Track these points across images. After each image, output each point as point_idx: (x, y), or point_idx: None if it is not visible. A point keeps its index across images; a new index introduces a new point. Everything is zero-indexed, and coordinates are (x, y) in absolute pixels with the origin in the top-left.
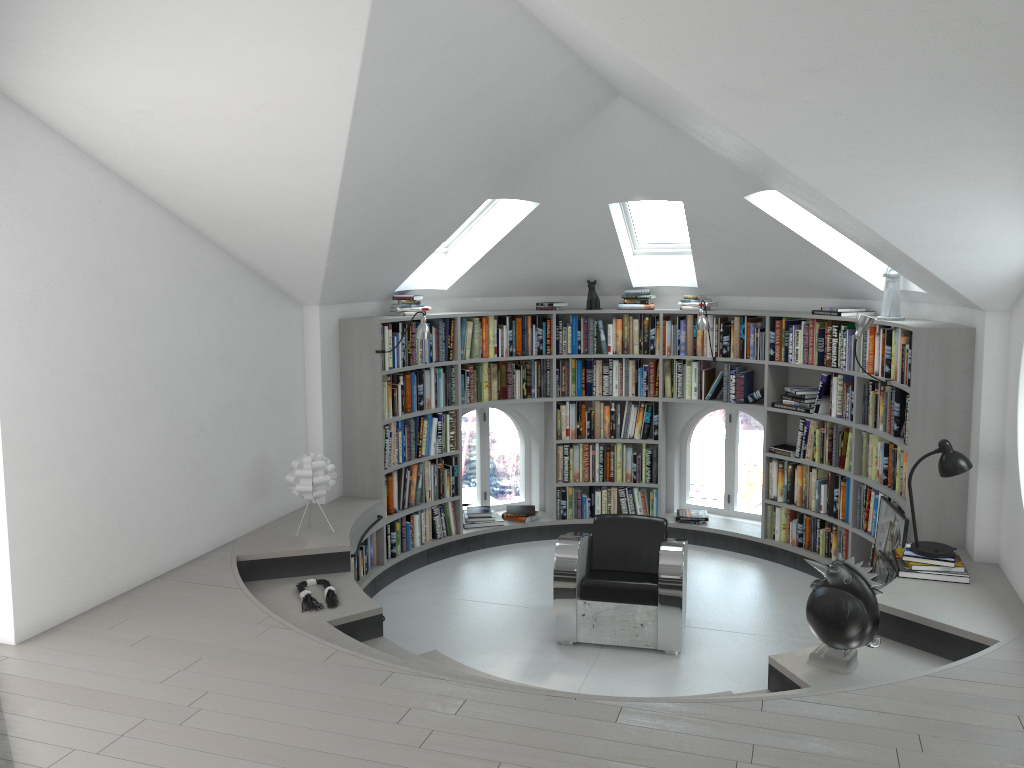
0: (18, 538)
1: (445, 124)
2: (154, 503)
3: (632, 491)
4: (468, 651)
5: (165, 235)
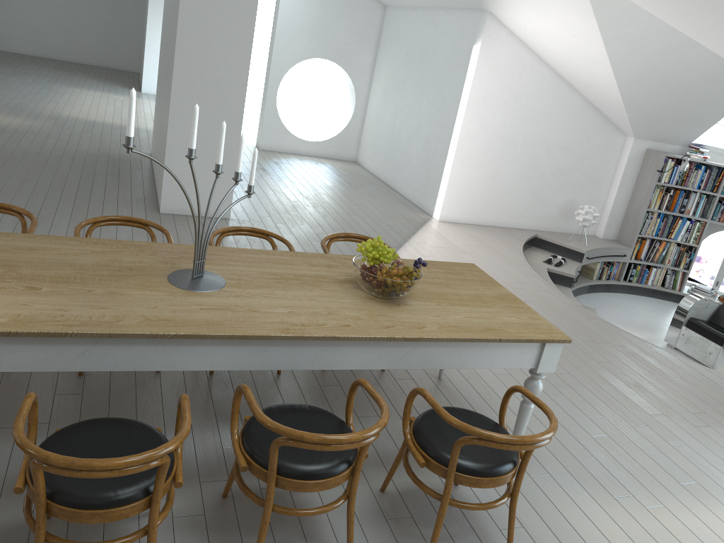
0: (450, 184)
1: (674, 53)
2: (508, 196)
3: None
4: (618, 324)
5: (552, 85)
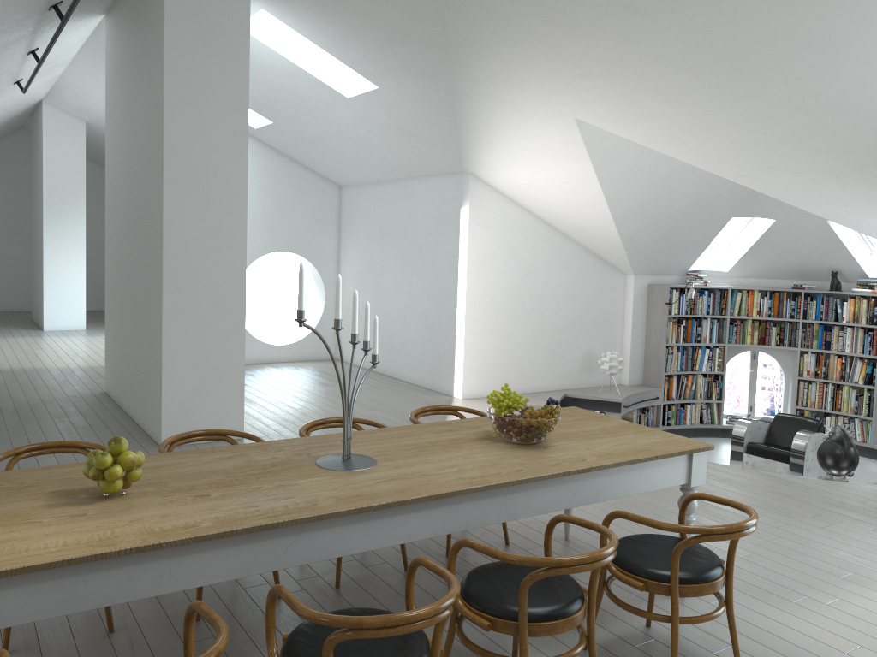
0: (467, 356)
1: (663, 184)
2: (528, 358)
3: (854, 420)
4: None
5: (545, 235)
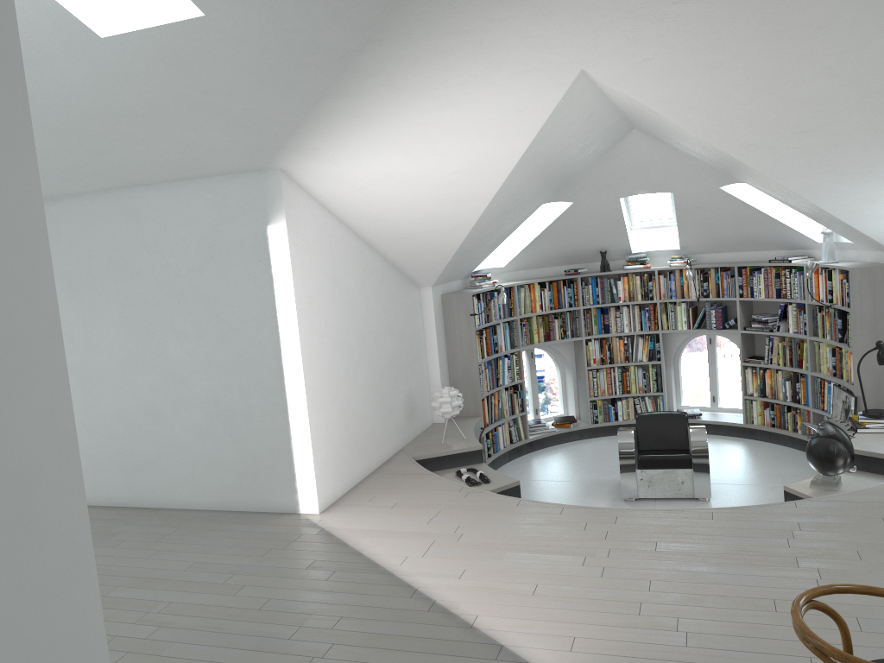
0: (315, 448)
1: (545, 167)
2: (366, 425)
3: (644, 399)
4: None
5: (357, 251)
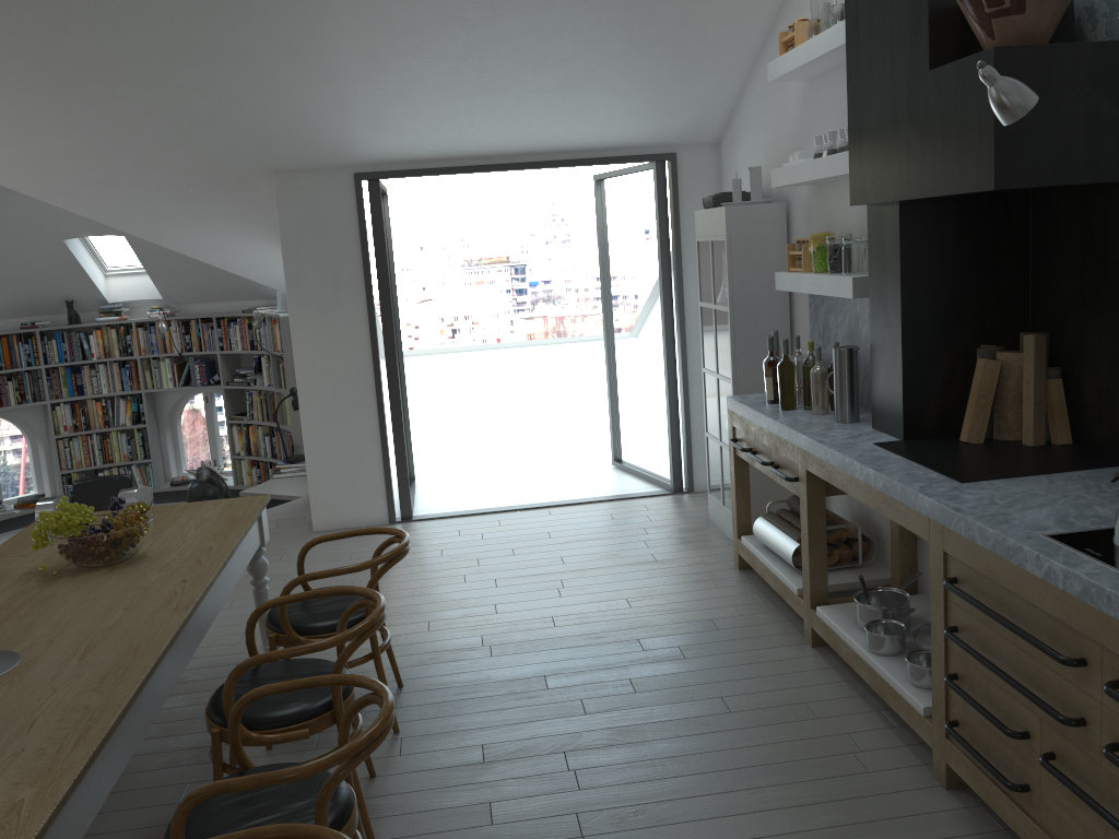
0: None
1: None
2: None
3: (131, 468)
4: None
5: None
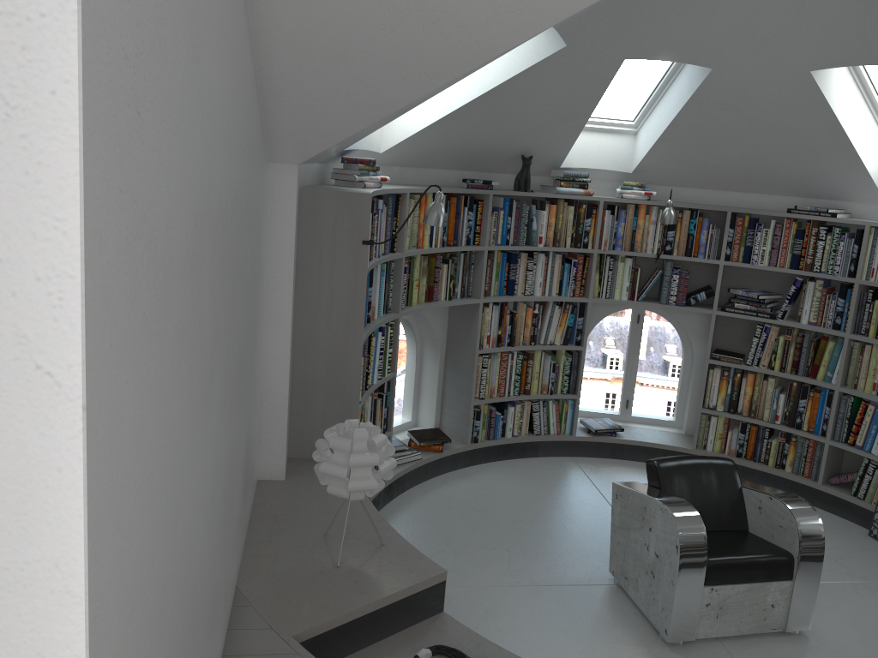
0: None
1: None
2: (206, 597)
3: (546, 404)
4: None
5: None
